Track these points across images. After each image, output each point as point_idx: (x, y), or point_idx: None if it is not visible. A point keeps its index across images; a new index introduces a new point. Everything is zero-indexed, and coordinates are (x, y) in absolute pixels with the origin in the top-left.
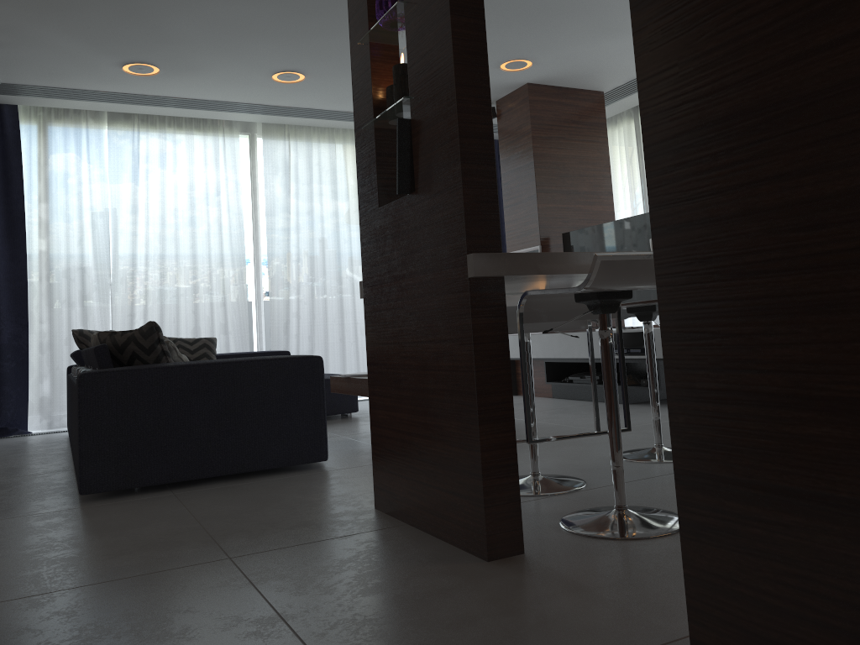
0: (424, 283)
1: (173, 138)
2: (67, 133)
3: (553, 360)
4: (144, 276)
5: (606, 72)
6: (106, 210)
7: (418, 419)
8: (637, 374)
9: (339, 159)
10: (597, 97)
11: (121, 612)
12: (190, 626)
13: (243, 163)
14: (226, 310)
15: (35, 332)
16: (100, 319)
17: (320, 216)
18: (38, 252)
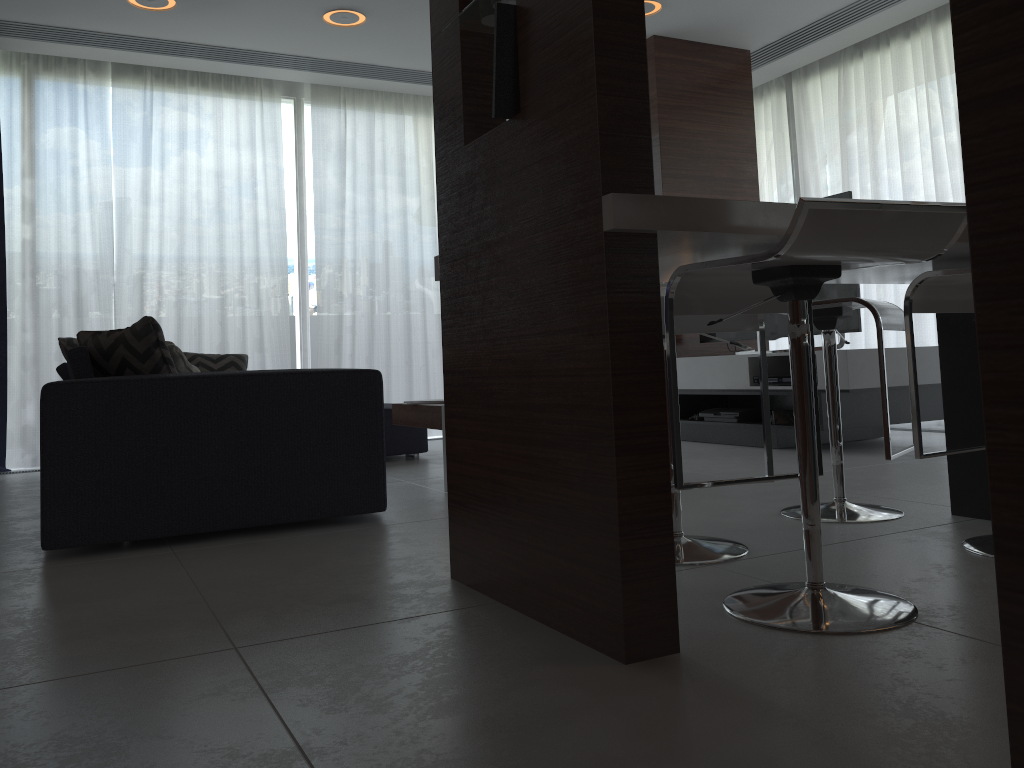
0: (532, 248)
1: (196, 100)
2: (59, 88)
3: (679, 392)
4: (158, 276)
5: (756, 22)
6: (109, 189)
7: (518, 450)
8: (789, 410)
9: (409, 133)
10: (742, 58)
11: (51, 735)
12: (154, 764)
13: (286, 135)
14: (261, 321)
15: (16, 343)
16: (100, 329)
17: (383, 205)
18: (20, 241)
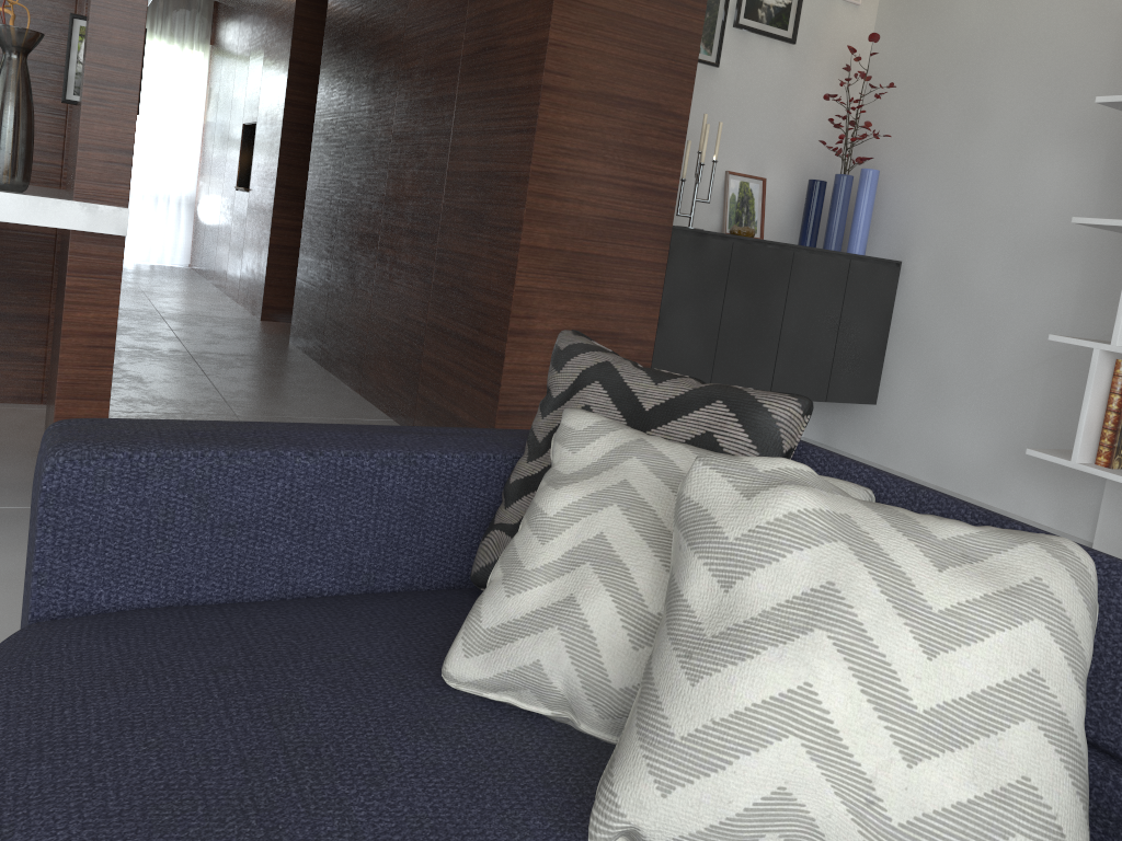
0: None
1: None
2: None
3: None
4: None
5: None
6: None
7: None
8: None
9: None
10: None
11: None
12: None
13: None
14: None
15: None
16: None
17: None
18: None
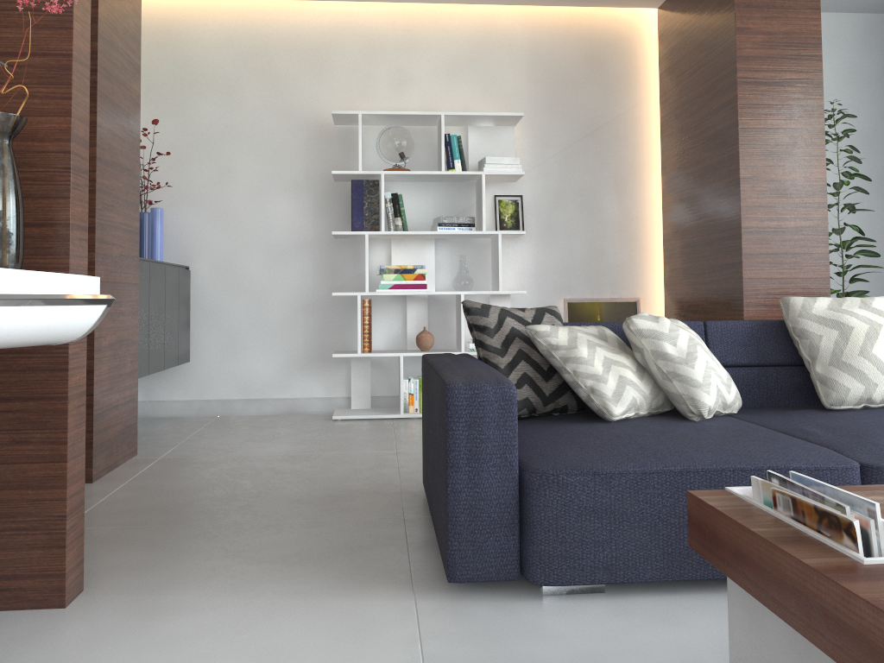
0: None
1: None
2: None
3: None
4: None
5: None
6: None
7: None
8: None
9: None
10: None
11: None
12: None
13: None
14: None
15: None
16: None
17: None
18: None
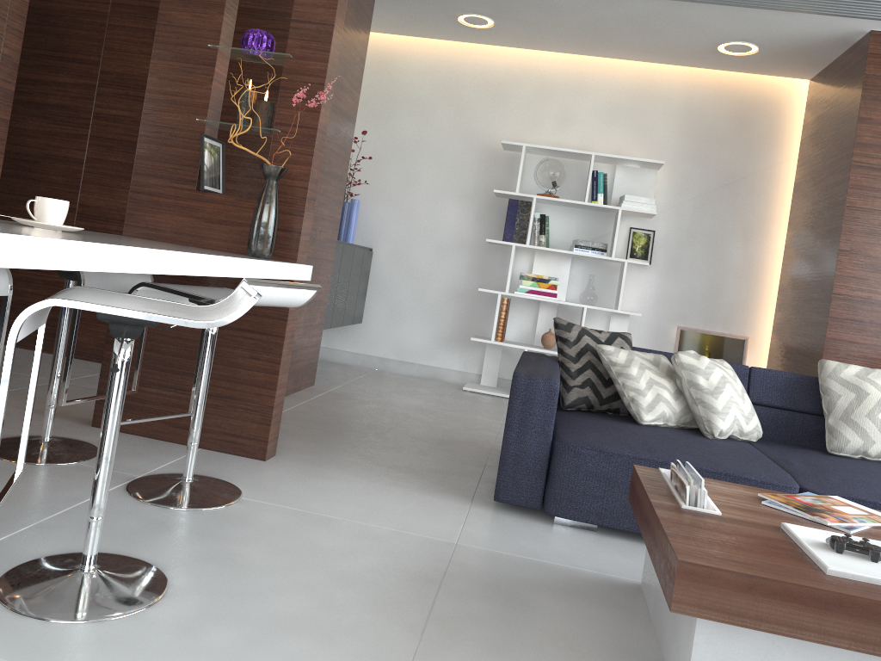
0: None
1: None
2: None
3: None
4: None
5: None
6: None
7: None
8: None
9: None
10: None
11: None
12: None
13: None
14: None
15: None
16: None
17: None
18: None
